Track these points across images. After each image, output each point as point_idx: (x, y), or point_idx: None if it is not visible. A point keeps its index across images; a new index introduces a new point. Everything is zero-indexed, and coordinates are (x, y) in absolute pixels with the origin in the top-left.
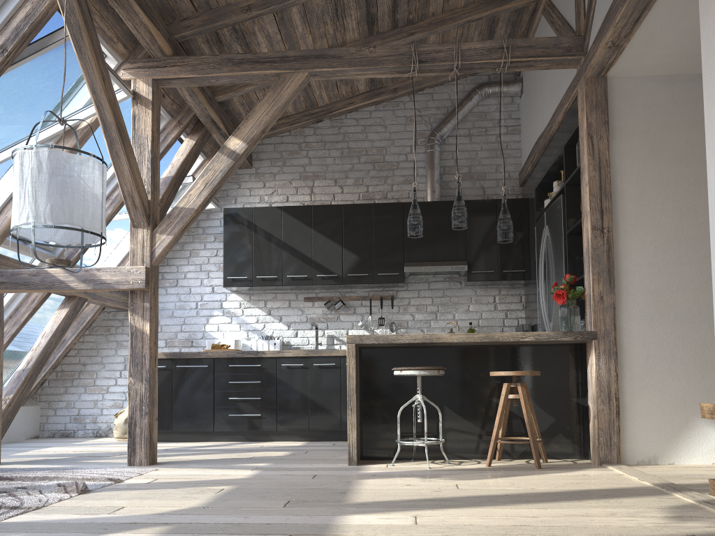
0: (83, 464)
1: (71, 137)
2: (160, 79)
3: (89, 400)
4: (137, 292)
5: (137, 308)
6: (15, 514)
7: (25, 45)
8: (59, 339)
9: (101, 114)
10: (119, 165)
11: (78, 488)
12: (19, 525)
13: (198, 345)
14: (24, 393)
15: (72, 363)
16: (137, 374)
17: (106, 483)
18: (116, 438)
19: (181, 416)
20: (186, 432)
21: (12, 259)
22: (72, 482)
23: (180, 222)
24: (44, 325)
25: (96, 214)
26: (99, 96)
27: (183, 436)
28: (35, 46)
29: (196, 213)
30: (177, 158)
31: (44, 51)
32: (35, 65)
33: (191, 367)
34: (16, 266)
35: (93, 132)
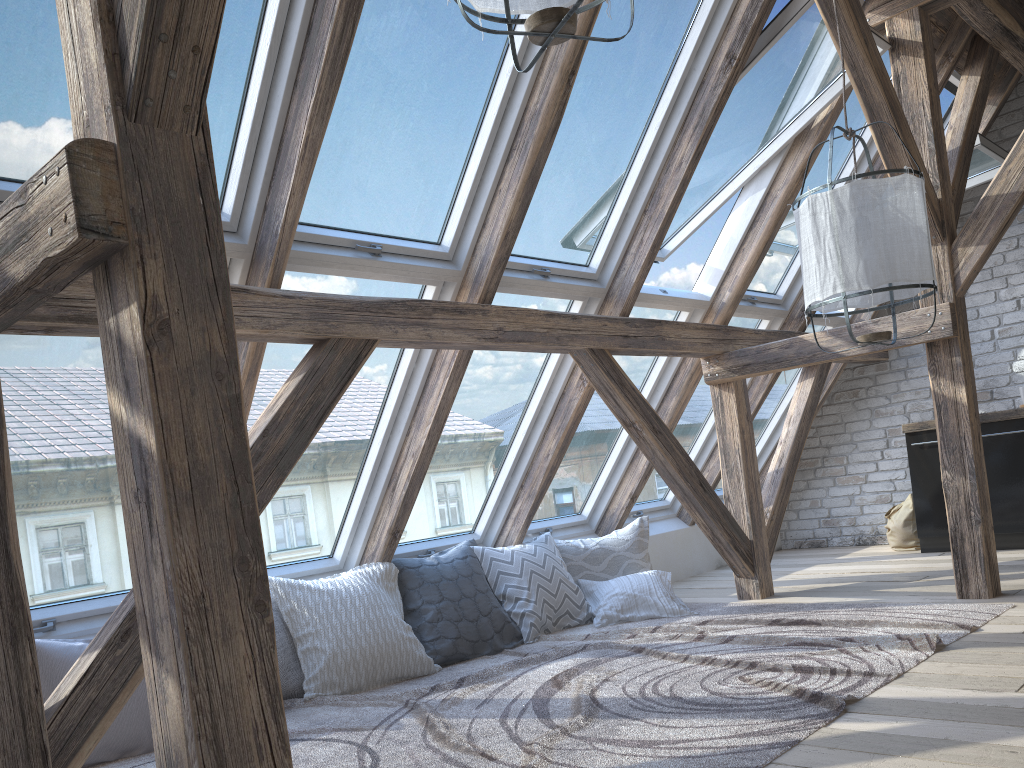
0: (886, 596)
1: (805, 142)
2: (931, 2)
3: (840, 495)
4: (938, 343)
5: (941, 367)
6: (879, 685)
7: (754, 40)
8: (808, 423)
9: (865, 96)
10: (894, 161)
11: (931, 644)
12: (901, 705)
13: (1003, 397)
14: (783, 502)
15: (810, 447)
16: (954, 465)
17: (958, 632)
18: (894, 548)
19: (996, 511)
20: (1007, 534)
21: (747, 330)
22: (919, 635)
23: (996, 219)
24: (773, 403)
25: (923, 257)
26: (861, 71)
27: (1003, 541)
28: (766, 35)
29: (1022, 197)
30: (955, 115)
31: (778, 38)
32: (764, 62)
33: (1004, 434)
34: (752, 337)
35: (834, 122)
